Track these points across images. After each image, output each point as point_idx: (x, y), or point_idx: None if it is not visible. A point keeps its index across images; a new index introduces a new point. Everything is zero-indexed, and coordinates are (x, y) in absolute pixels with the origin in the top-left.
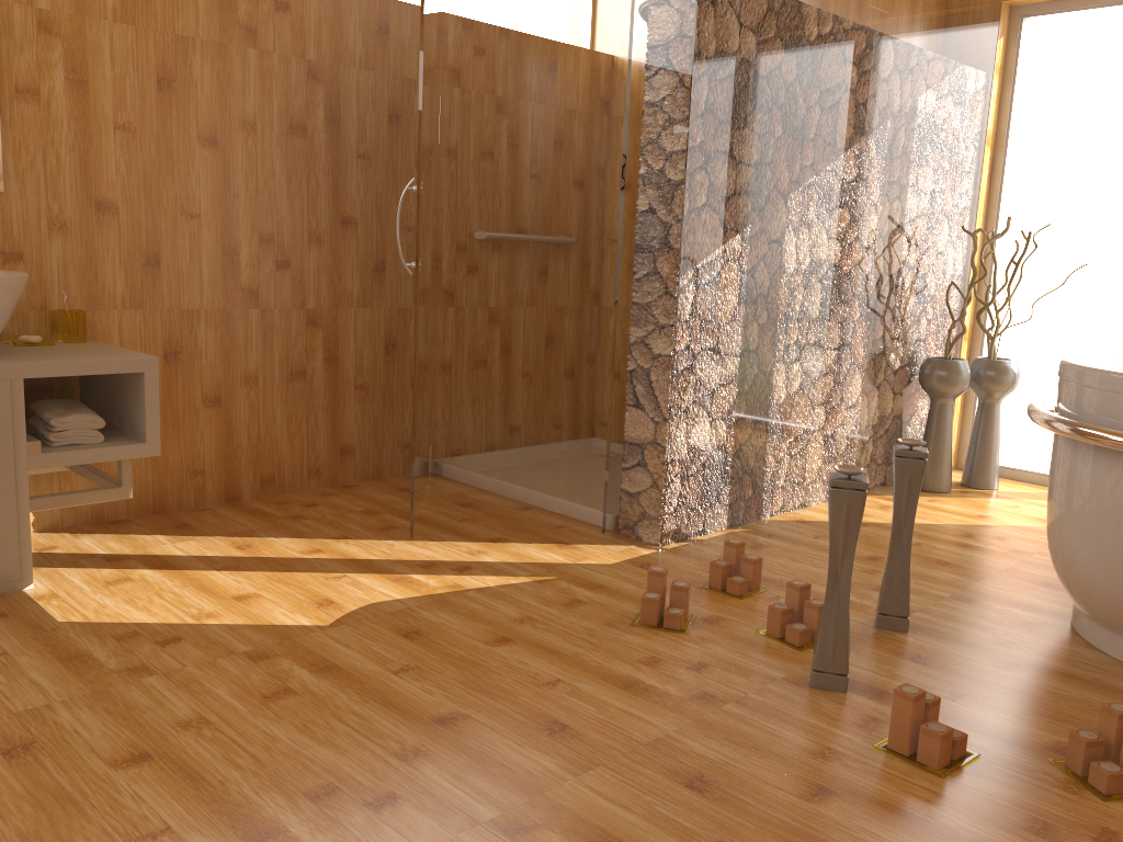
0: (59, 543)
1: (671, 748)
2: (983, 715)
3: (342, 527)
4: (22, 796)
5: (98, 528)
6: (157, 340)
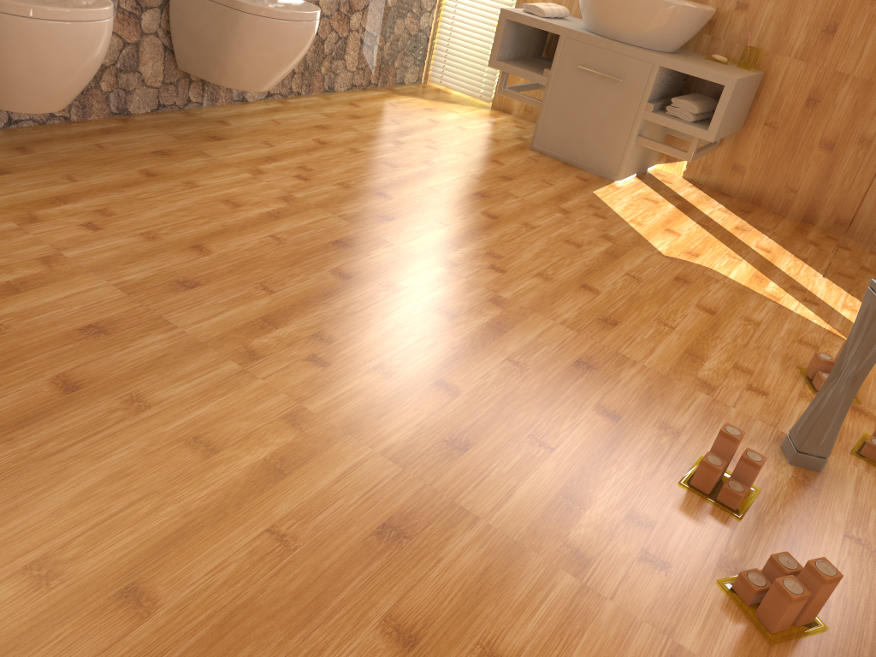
0: (677, 184)
1: (619, 361)
2: (832, 549)
3: (819, 259)
4: (450, 199)
5: (708, 191)
6: (807, 87)
